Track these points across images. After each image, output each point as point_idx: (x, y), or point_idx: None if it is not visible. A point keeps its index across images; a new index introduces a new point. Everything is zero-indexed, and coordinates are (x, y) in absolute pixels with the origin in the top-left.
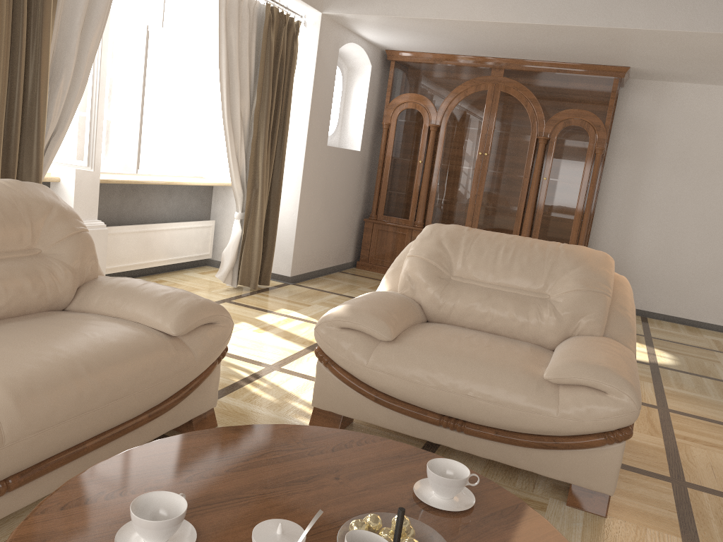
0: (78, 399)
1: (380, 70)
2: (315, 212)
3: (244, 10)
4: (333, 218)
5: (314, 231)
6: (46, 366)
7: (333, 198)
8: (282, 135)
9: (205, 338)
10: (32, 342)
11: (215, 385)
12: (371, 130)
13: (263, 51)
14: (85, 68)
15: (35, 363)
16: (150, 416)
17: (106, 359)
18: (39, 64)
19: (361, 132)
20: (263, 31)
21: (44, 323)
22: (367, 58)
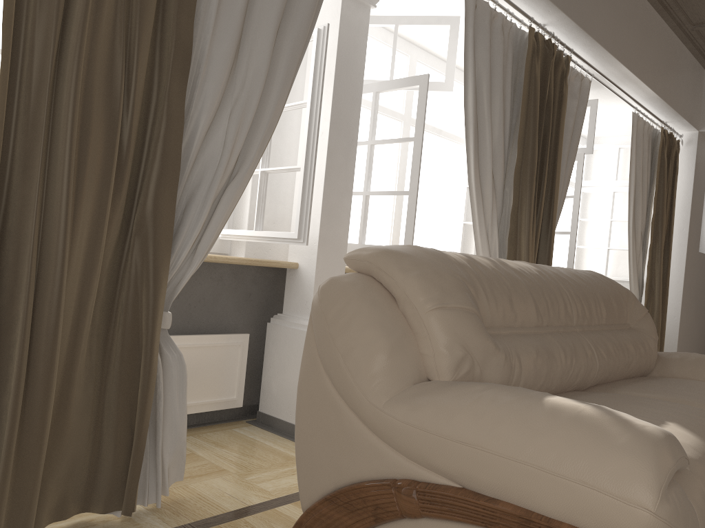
0: None
1: None
2: (690, 316)
3: (644, 134)
4: (700, 323)
5: (689, 335)
6: None
7: (701, 303)
8: (668, 242)
9: None
10: (704, 392)
11: None
12: None
13: (658, 168)
14: (564, 188)
15: None
16: None
17: None
18: (554, 185)
19: None
20: (653, 151)
21: (673, 381)
22: None
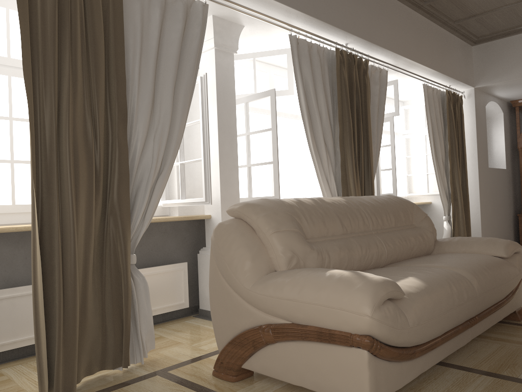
0: (490, 280)
1: (508, 115)
2: (488, 212)
3: (434, 96)
4: (498, 215)
5: (490, 225)
6: (471, 265)
7: (496, 202)
8: (463, 164)
9: (518, 259)
10: (451, 259)
11: (521, 291)
12: (509, 154)
13: (447, 117)
14: (379, 142)
15: (465, 264)
16: (507, 300)
17: (489, 264)
18: (368, 142)
19: (504, 156)
20: (443, 106)
21: (439, 255)
22: (499, 108)
